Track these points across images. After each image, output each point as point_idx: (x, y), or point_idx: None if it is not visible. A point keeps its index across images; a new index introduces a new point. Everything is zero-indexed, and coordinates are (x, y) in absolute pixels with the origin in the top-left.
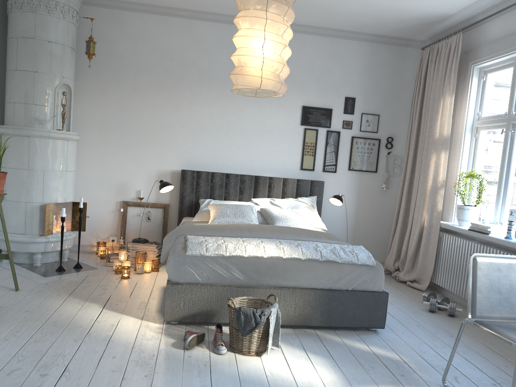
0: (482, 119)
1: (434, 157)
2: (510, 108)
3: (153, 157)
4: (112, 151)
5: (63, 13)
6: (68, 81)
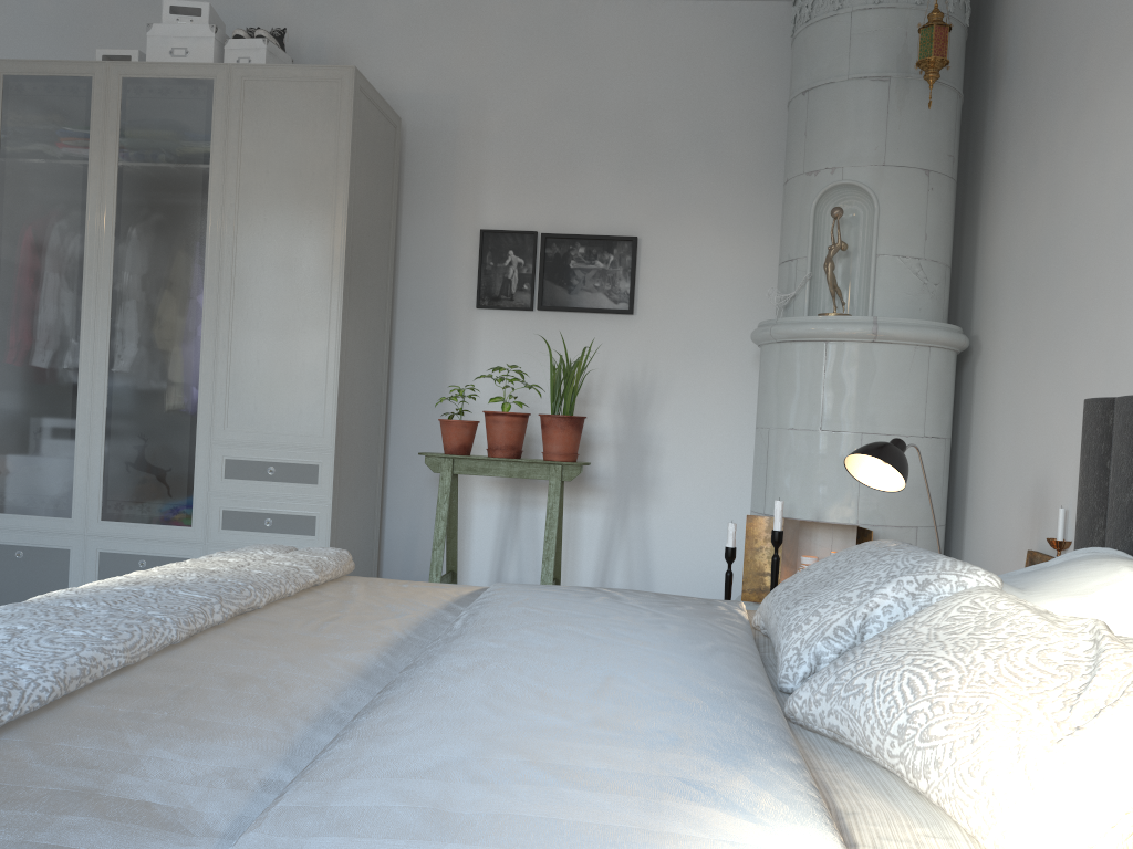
0: None
1: None
2: None
3: (1095, 366)
4: (1031, 366)
5: (833, 0)
6: (853, 174)
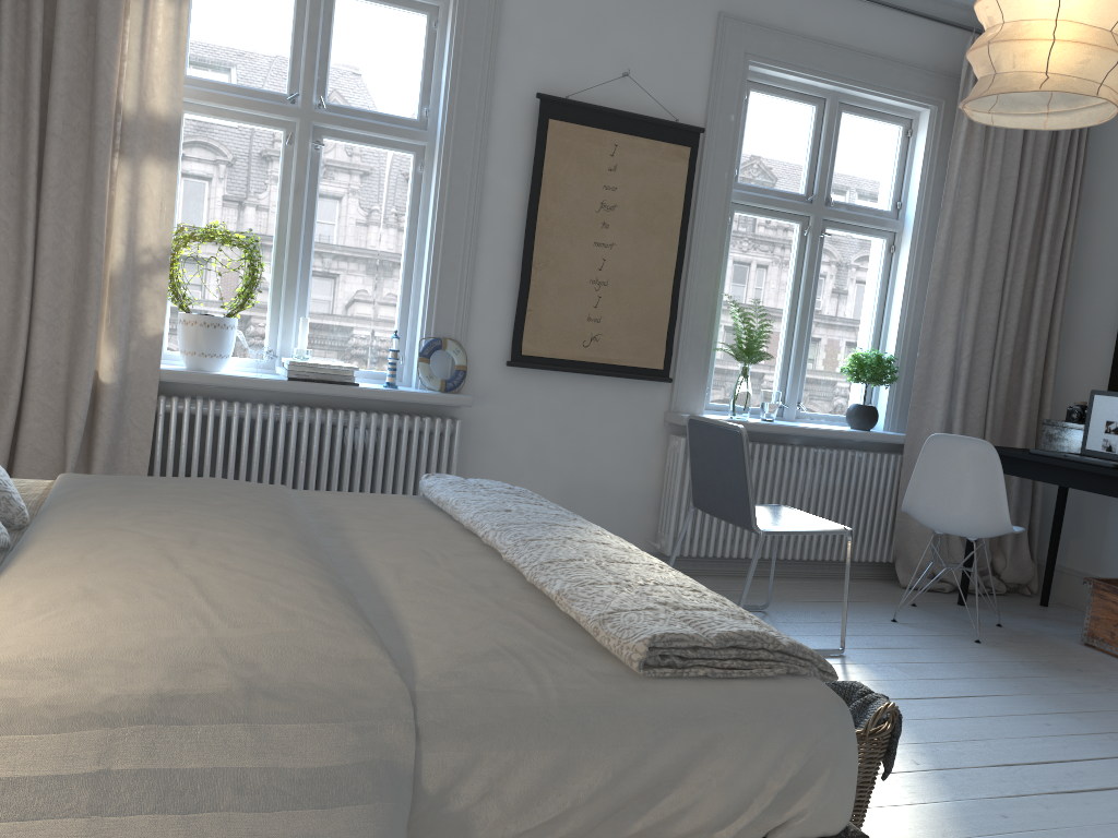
0: (194, 84)
1: (125, 174)
2: (308, 88)
3: None
4: None
5: None
6: None
